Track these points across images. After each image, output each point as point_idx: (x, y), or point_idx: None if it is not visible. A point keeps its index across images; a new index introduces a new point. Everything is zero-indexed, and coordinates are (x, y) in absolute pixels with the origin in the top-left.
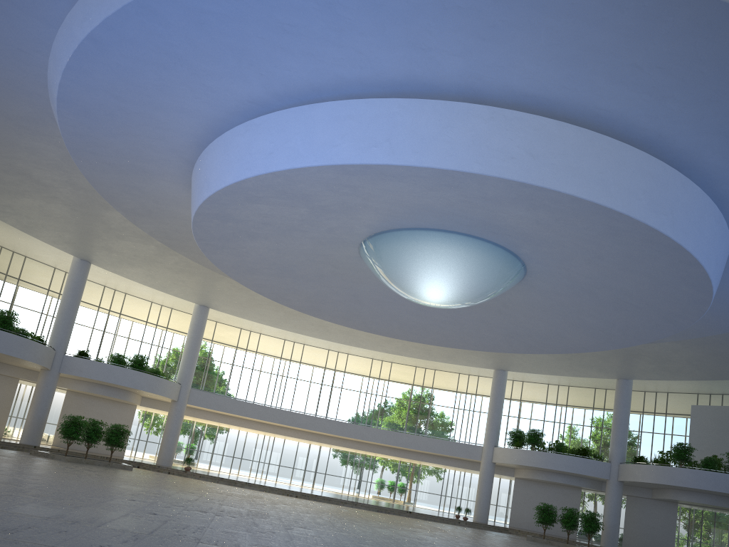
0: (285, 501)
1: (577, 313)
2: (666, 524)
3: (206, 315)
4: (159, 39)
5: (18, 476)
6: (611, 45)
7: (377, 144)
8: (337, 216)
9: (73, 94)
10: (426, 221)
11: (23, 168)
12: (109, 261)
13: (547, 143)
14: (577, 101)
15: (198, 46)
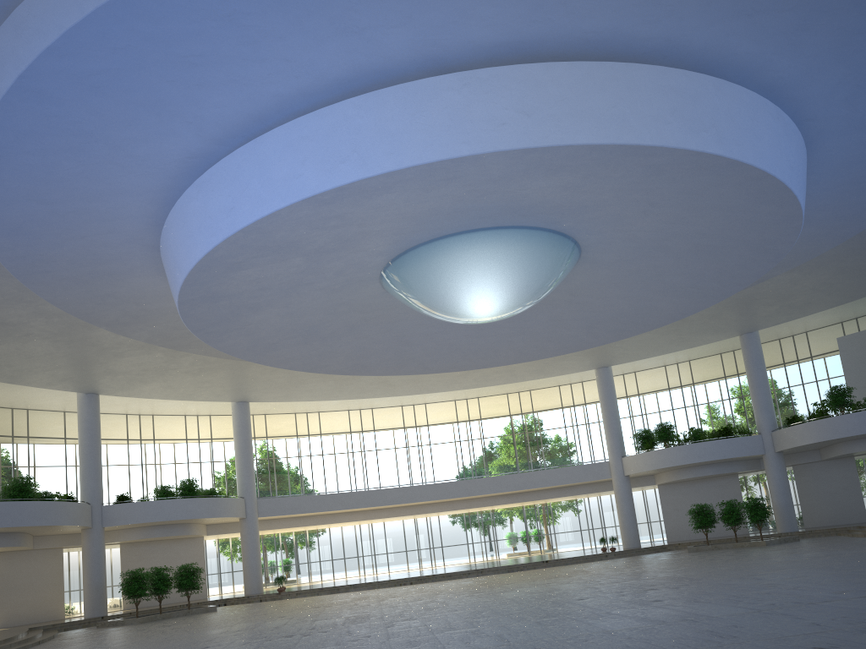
0: (396, 593)
1: (657, 276)
2: (848, 485)
3: (247, 411)
4: (59, 121)
5: None
6: None
7: (344, 159)
8: (338, 254)
9: None
10: (442, 228)
11: None
12: (117, 386)
13: (538, 93)
14: (557, 33)
15: (106, 114)
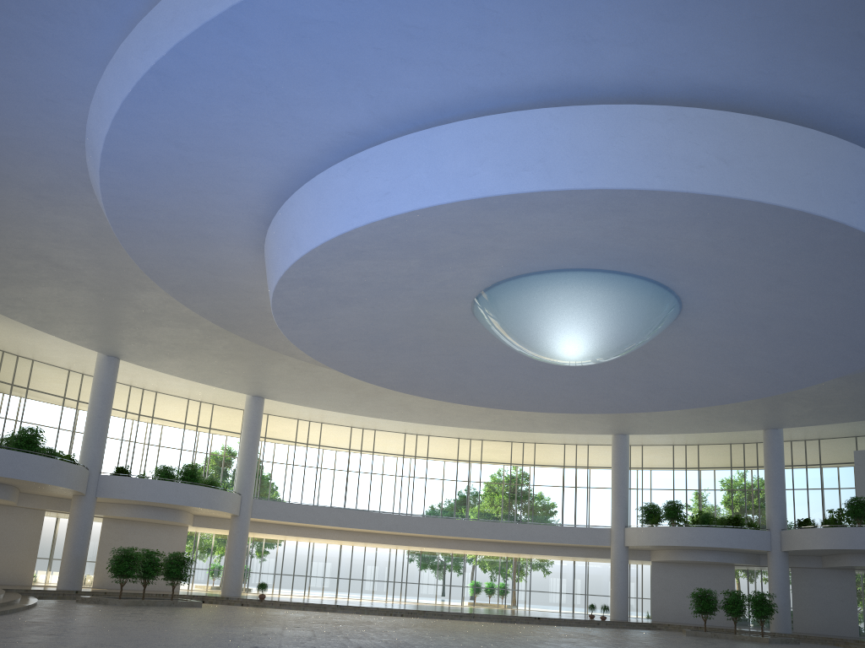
0: (400, 623)
1: (739, 354)
2: (844, 596)
3: (261, 407)
4: (244, 63)
5: (101, 634)
6: (831, 12)
7: (528, 168)
8: (454, 265)
9: (123, 146)
10: (566, 260)
11: (41, 249)
12: (142, 354)
13: (740, 144)
14: (773, 89)
15: (294, 68)
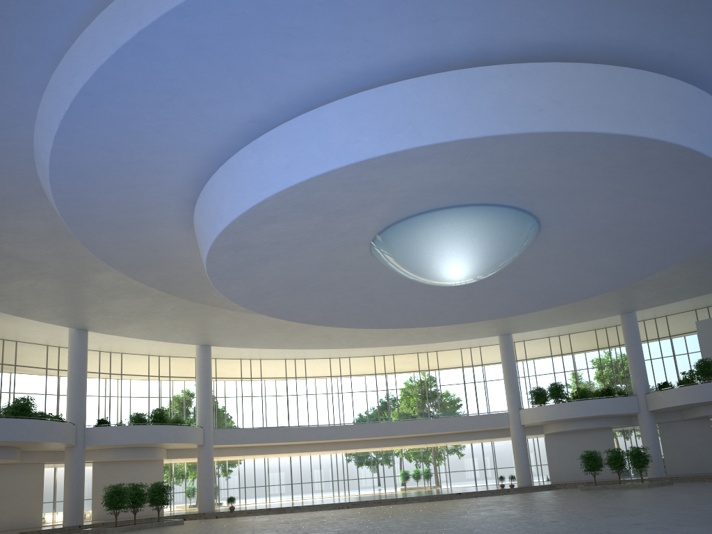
0: (347, 514)
1: (592, 257)
2: (704, 441)
3: (209, 353)
4: (156, 76)
5: None
6: None
7: (400, 130)
8: (350, 217)
9: (66, 158)
10: (441, 200)
11: (10, 250)
12: (105, 324)
13: (569, 87)
14: (589, 39)
15: (197, 74)
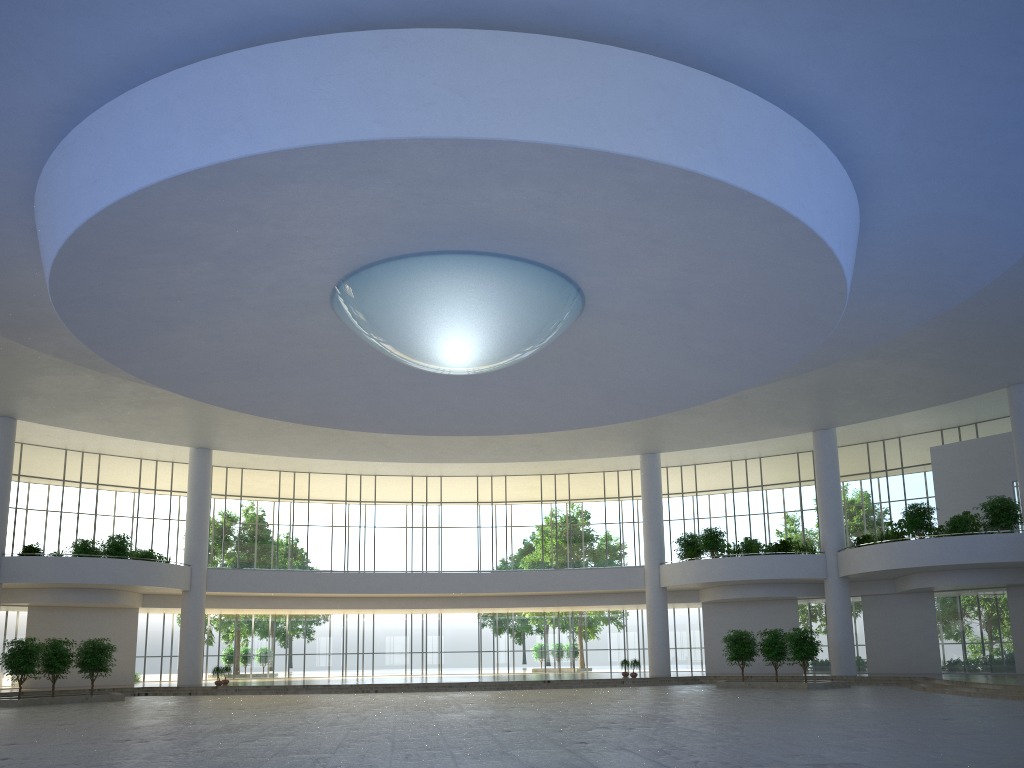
0: (340, 701)
1: (683, 340)
2: (923, 626)
3: (208, 460)
4: None
5: None
6: None
7: (227, 129)
8: (263, 264)
9: None
10: (395, 244)
11: None
12: (40, 411)
13: (479, 69)
14: None
15: None
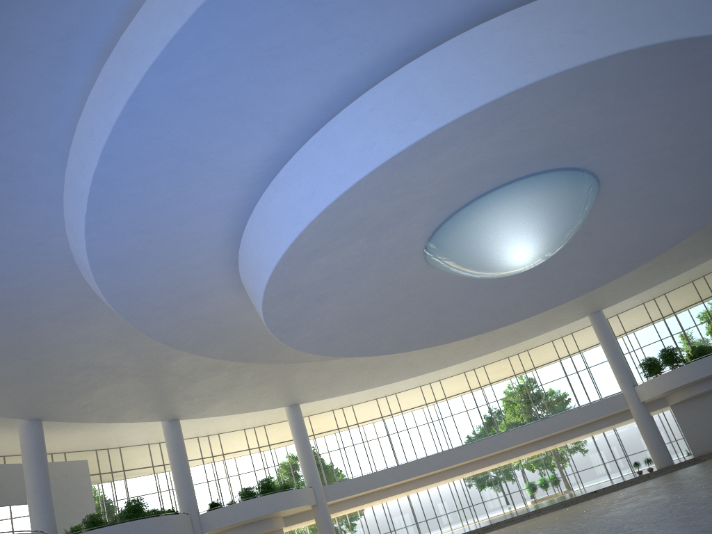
0: None
1: (667, 198)
2: None
3: (299, 412)
4: (159, 142)
5: None
6: None
7: (416, 117)
8: (394, 229)
9: (102, 252)
10: (483, 184)
11: (85, 361)
12: (194, 409)
13: (587, 12)
14: None
15: (198, 128)
